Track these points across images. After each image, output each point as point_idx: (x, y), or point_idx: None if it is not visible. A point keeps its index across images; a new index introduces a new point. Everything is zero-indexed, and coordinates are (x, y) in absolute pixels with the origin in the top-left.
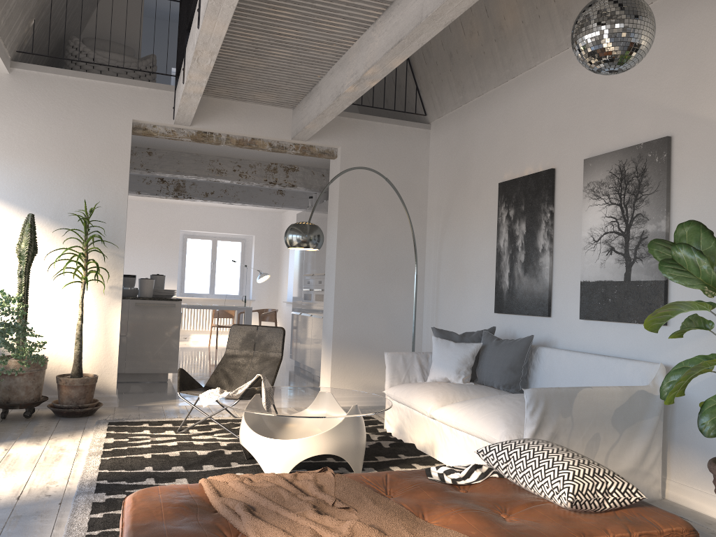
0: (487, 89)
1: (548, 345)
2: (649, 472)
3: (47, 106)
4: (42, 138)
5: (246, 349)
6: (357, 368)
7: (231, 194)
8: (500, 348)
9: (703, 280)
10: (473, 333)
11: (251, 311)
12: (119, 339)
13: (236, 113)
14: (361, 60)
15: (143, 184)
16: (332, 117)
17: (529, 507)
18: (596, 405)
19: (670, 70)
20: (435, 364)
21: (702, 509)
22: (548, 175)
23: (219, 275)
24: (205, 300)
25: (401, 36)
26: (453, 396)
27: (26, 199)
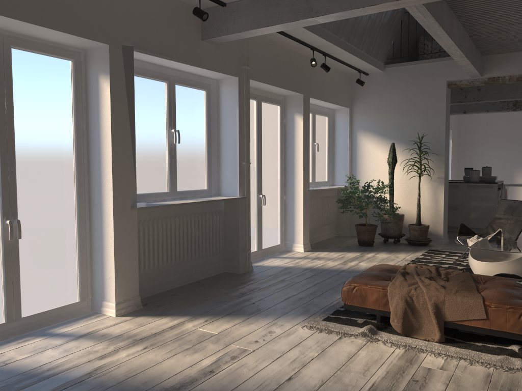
0: None
1: None
2: None
3: (401, 84)
4: (399, 101)
5: (507, 214)
6: None
7: None
8: None
9: None
10: None
11: None
12: (443, 206)
13: (514, 61)
14: None
15: (490, 105)
16: None
17: None
18: None
19: None
20: None
21: None
22: None
23: None
24: None
25: None
26: None
27: (393, 134)
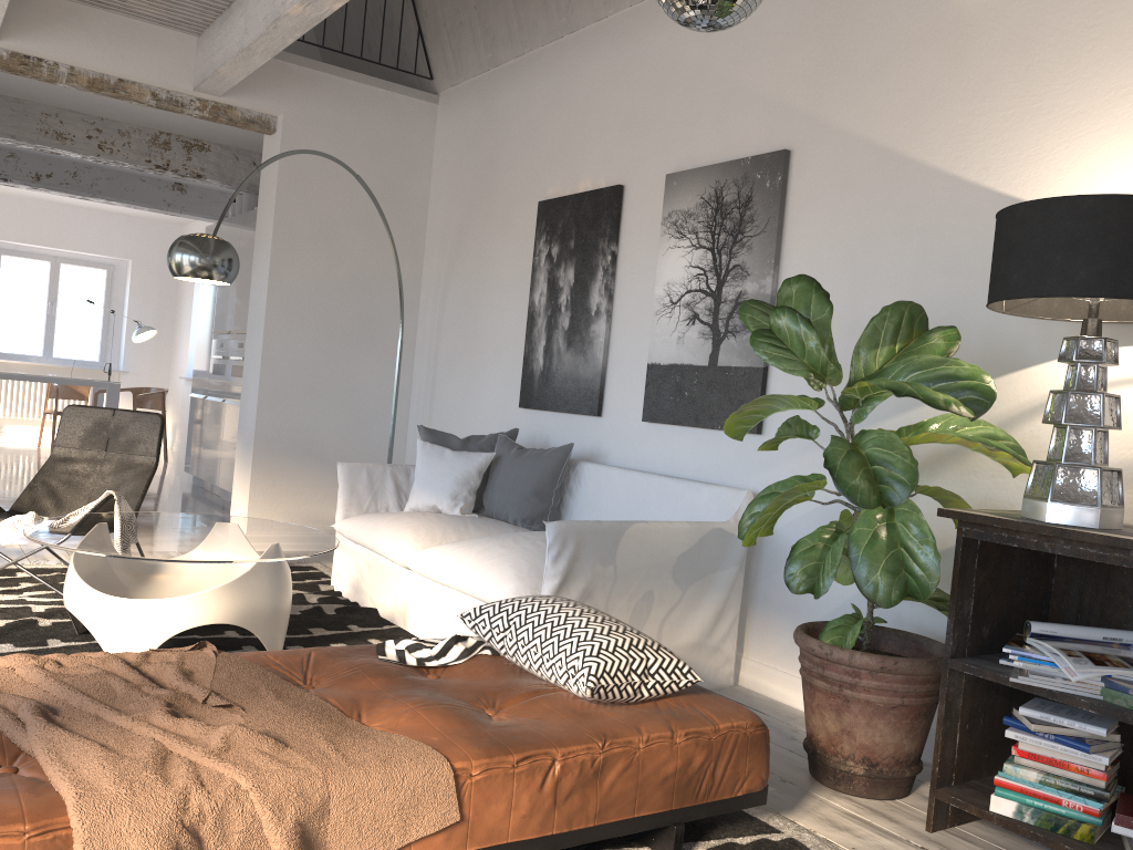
0: (531, 46)
1: (595, 459)
2: (719, 647)
3: None
4: None
5: (92, 448)
6: (295, 489)
7: (87, 181)
8: (522, 462)
9: (809, 364)
10: (484, 437)
11: (118, 390)
12: None
13: (90, 29)
14: None
15: None
16: (266, 58)
17: (531, 699)
18: (651, 549)
19: (798, 48)
20: (419, 484)
21: (785, 698)
22: (613, 195)
23: (62, 325)
24: (34, 367)
25: None
26: (442, 533)
27: None
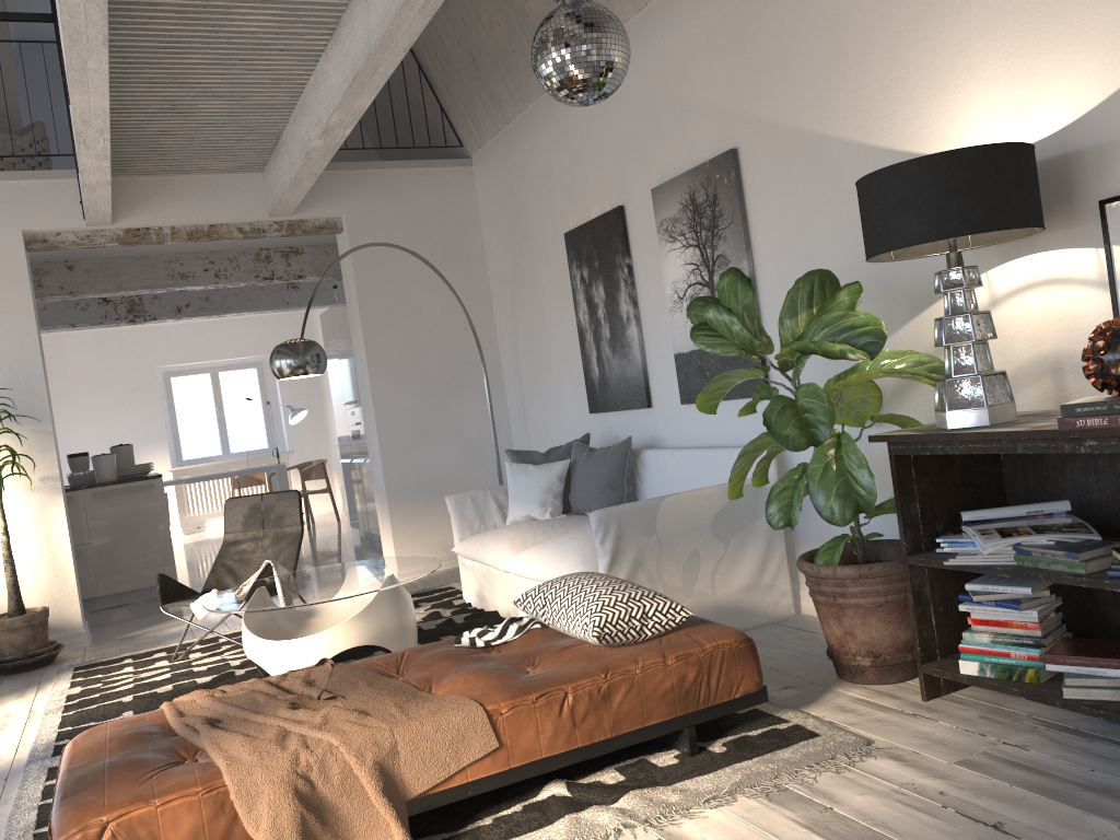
0: (529, 101)
1: (656, 445)
2: (772, 584)
3: None
4: None
5: (252, 529)
6: (430, 524)
7: (217, 301)
8: (592, 462)
9: (740, 343)
10: (561, 447)
11: (285, 469)
12: (71, 550)
13: (178, 193)
14: (321, 103)
15: (77, 312)
16: (313, 181)
17: (560, 653)
18: (687, 515)
19: (723, 59)
20: (512, 500)
21: None
22: (616, 215)
23: (232, 424)
24: (217, 465)
25: (355, 70)
26: (533, 537)
27: None
